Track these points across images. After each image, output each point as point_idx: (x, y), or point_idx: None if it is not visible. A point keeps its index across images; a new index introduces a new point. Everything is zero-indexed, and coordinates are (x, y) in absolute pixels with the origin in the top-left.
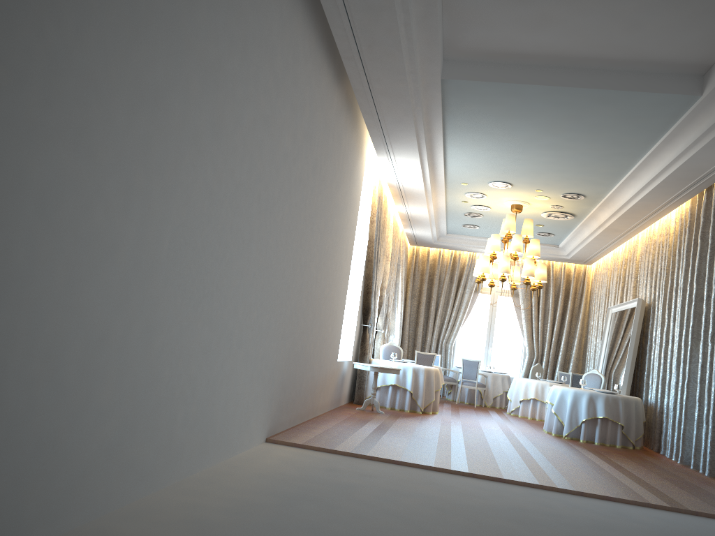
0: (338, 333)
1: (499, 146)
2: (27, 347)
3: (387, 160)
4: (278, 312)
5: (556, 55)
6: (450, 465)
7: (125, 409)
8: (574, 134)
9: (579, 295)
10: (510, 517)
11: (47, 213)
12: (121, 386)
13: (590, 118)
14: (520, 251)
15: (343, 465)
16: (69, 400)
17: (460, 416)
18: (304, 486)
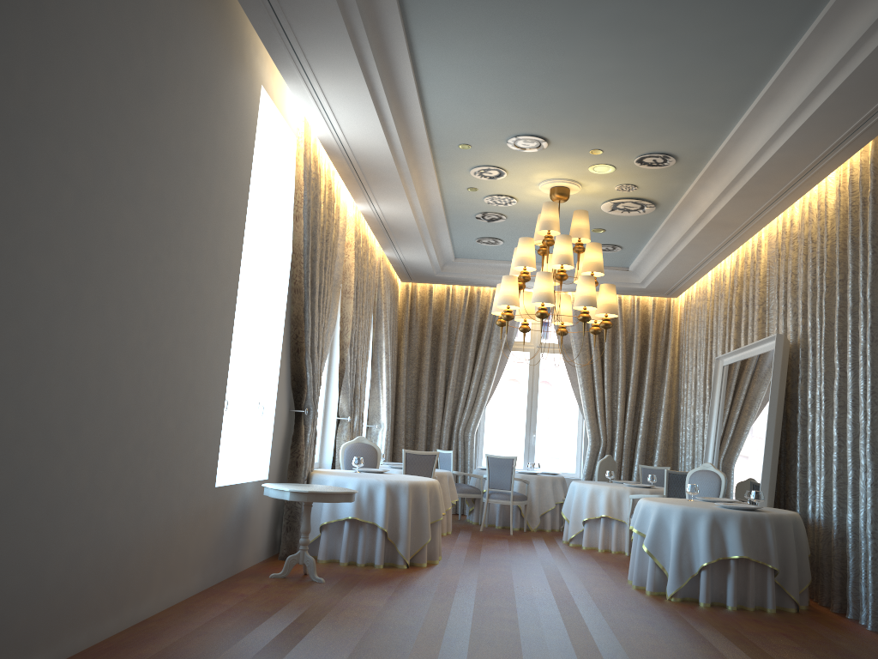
0: (208, 430)
1: (516, 34)
2: None
3: (302, 83)
4: None
5: None
6: None
7: None
8: None
9: (662, 345)
10: None
11: None
12: None
13: None
14: (570, 264)
15: None
16: None
17: (480, 564)
18: None
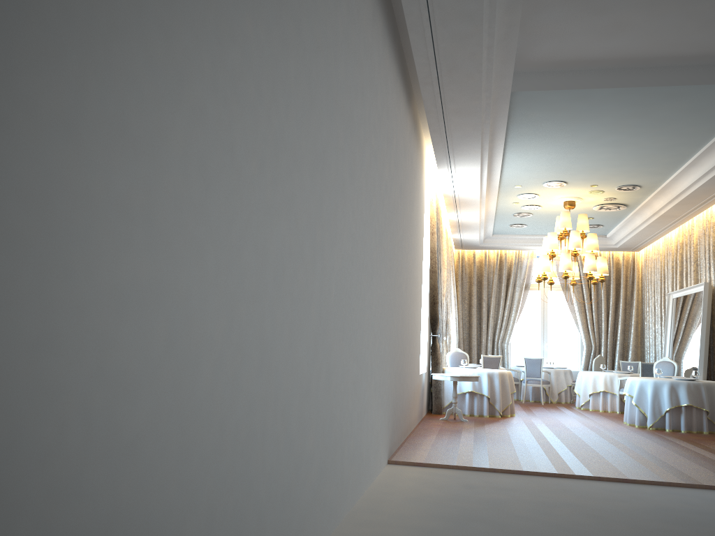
0: (418, 347)
1: (559, 148)
2: (274, 409)
3: (446, 173)
4: (388, 337)
5: (625, 58)
6: (570, 470)
7: (320, 452)
8: (638, 130)
9: (630, 282)
10: (664, 519)
11: (278, 283)
12: (317, 431)
13: (657, 114)
14: (580, 247)
15: (475, 481)
16: (294, 452)
17: (537, 416)
18: (459, 506)
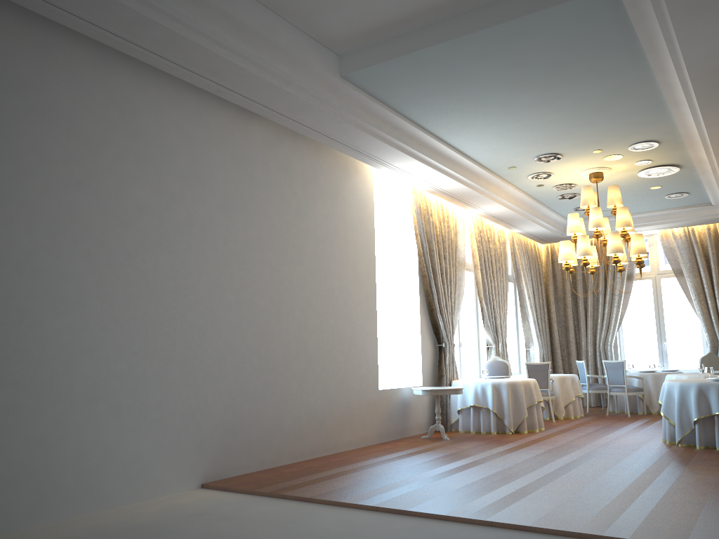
0: (368, 360)
1: (488, 119)
2: None
3: (391, 170)
4: (183, 357)
5: (429, 8)
6: (369, 497)
7: None
8: (542, 80)
9: None
10: None
11: None
12: None
13: (534, 59)
14: (600, 226)
15: (228, 508)
16: None
17: (568, 431)
18: (114, 535)
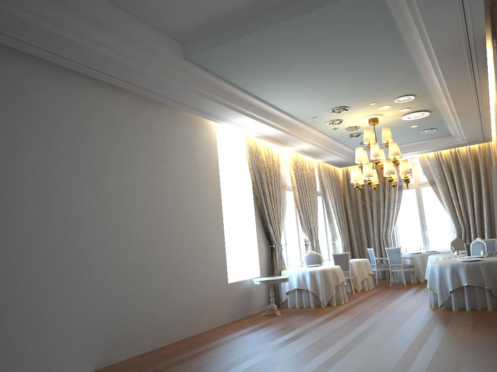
0: (219, 263)
1: (294, 85)
2: None
3: (228, 123)
4: (74, 276)
5: (245, 6)
6: None
7: None
8: (331, 56)
9: (490, 169)
10: None
11: None
12: None
13: (324, 41)
14: (378, 156)
15: None
16: None
17: (364, 301)
18: None
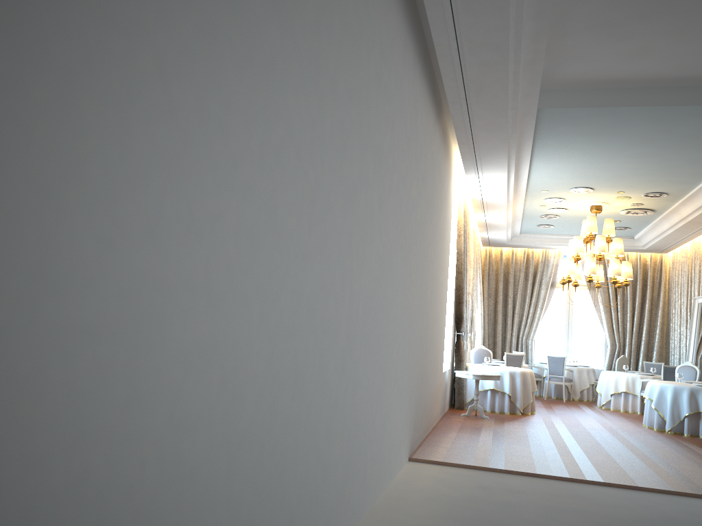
0: (442, 346)
1: (586, 158)
2: (305, 426)
3: (474, 179)
4: (412, 343)
5: (650, 78)
6: (583, 474)
7: (345, 458)
8: (664, 143)
9: (657, 284)
10: None
11: (311, 316)
12: (343, 440)
13: (682, 130)
14: (604, 251)
15: (490, 482)
16: (322, 461)
17: (557, 414)
18: (473, 508)
